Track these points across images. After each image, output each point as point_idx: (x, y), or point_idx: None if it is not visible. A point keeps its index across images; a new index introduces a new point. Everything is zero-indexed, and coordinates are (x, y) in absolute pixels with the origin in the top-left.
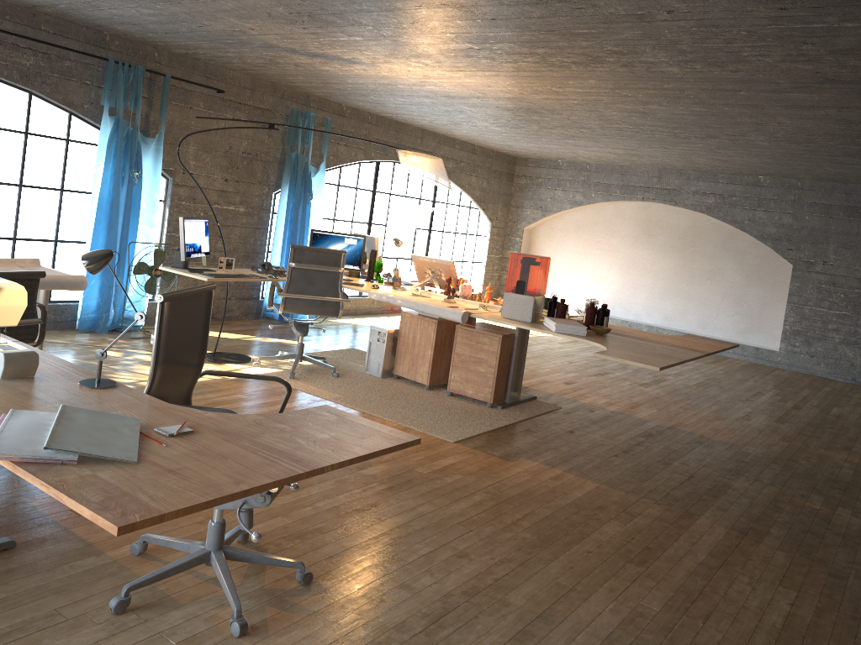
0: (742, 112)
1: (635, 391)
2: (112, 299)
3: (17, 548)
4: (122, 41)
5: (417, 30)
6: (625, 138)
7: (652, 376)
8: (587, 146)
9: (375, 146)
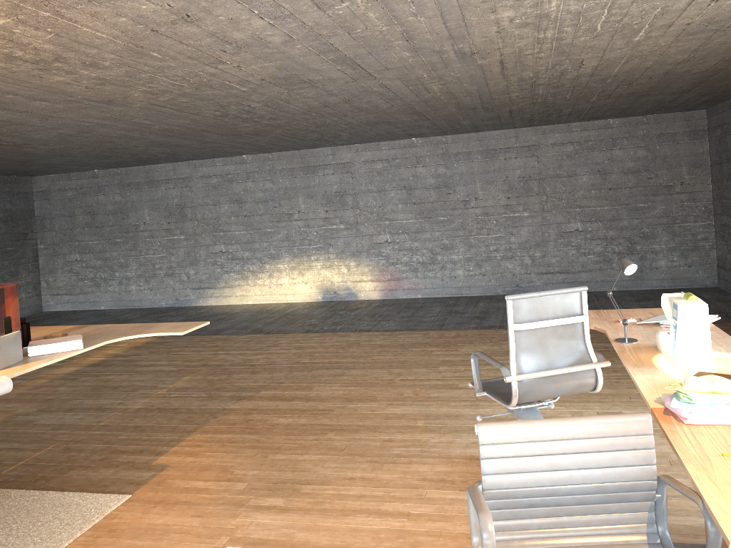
0: None
1: None
2: None
3: None
4: None
5: None
6: None
7: None
8: None
9: None
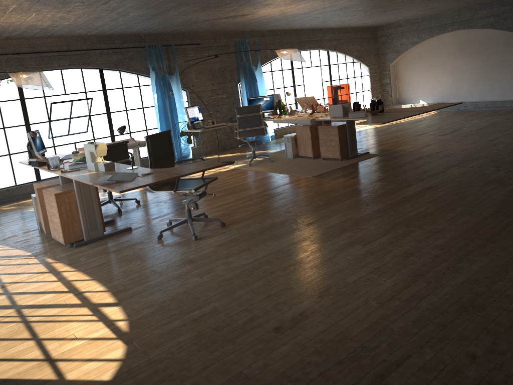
0: None
1: (433, 139)
2: (175, 149)
3: (132, 229)
4: (149, 36)
5: None
6: (411, 3)
7: (452, 130)
8: (401, 12)
9: (286, 46)
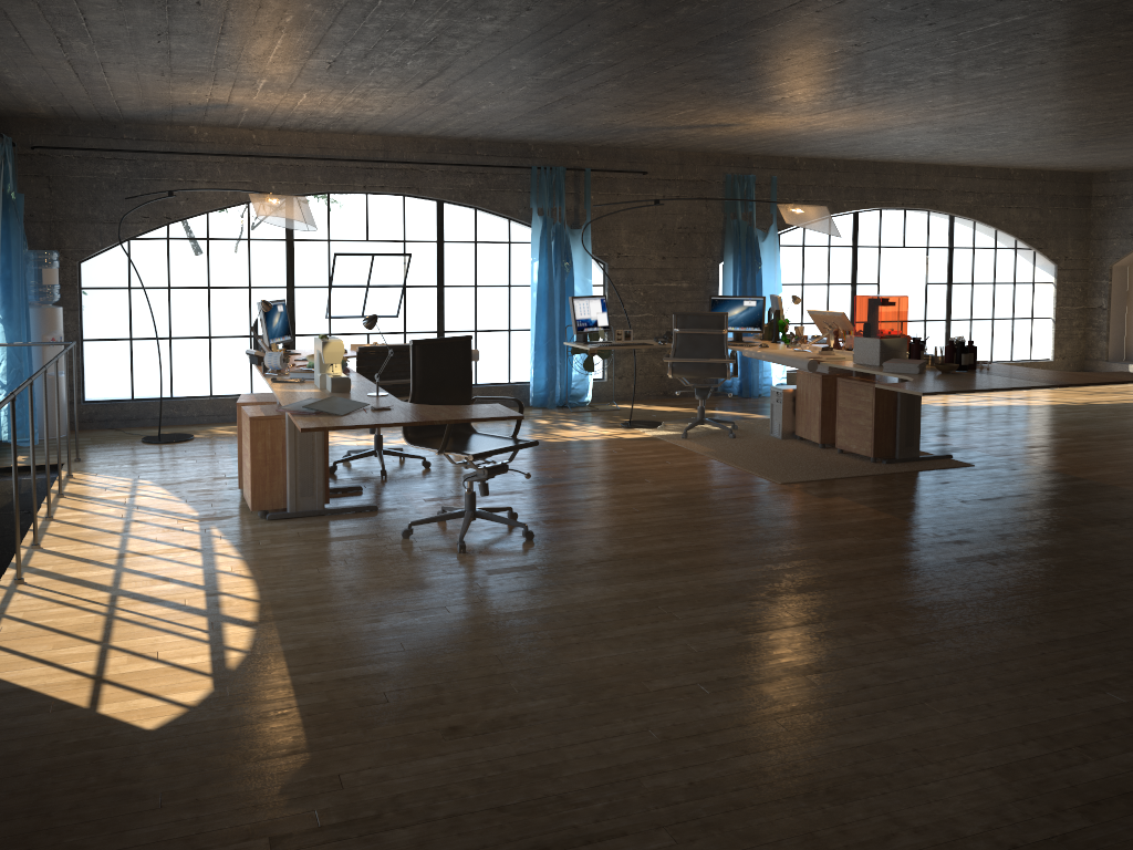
0: None
1: (1130, 455)
2: (557, 378)
3: (378, 511)
4: (545, 148)
5: (717, 96)
6: None
7: None
8: (1129, 147)
9: (847, 195)
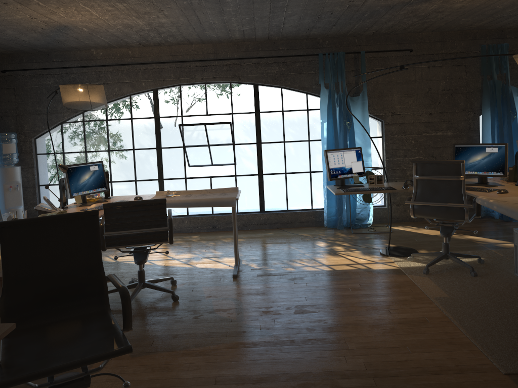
0: None
1: None
2: (343, 207)
3: None
4: (330, 40)
5: None
6: None
7: None
8: None
9: None
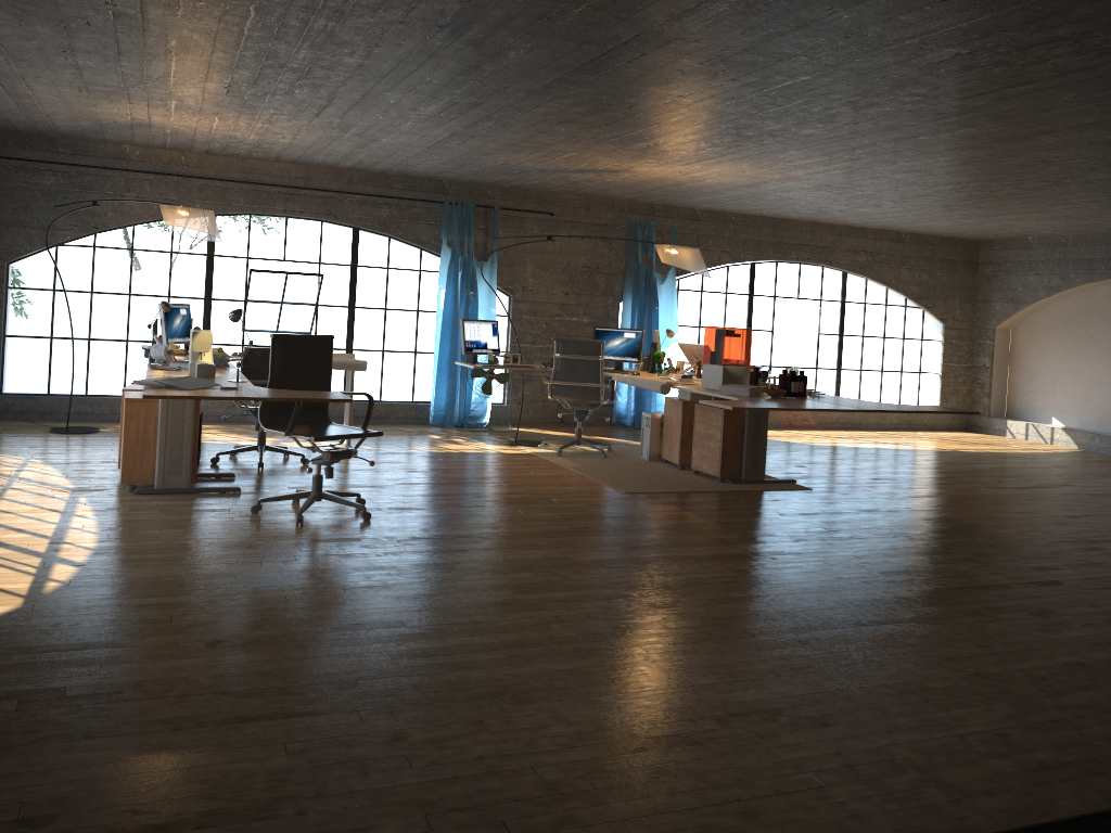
0: (987, 153)
1: (961, 490)
2: (456, 399)
3: (241, 493)
4: (458, 185)
5: (589, 141)
6: (992, 199)
7: (1036, 484)
8: (995, 215)
9: (744, 247)
